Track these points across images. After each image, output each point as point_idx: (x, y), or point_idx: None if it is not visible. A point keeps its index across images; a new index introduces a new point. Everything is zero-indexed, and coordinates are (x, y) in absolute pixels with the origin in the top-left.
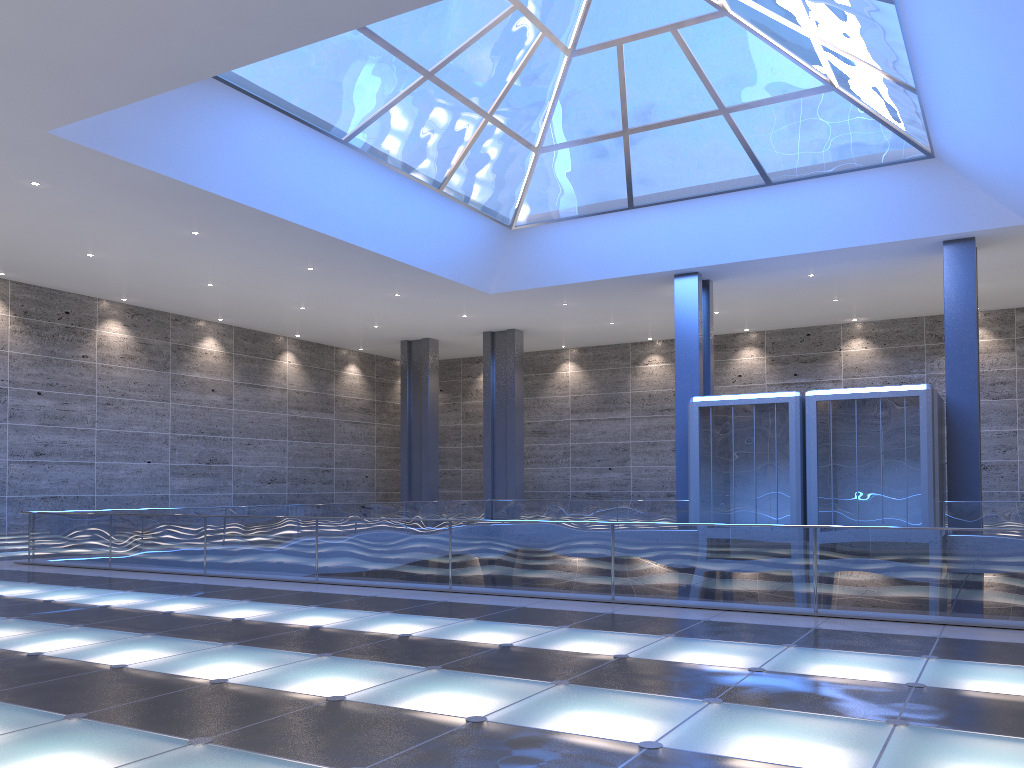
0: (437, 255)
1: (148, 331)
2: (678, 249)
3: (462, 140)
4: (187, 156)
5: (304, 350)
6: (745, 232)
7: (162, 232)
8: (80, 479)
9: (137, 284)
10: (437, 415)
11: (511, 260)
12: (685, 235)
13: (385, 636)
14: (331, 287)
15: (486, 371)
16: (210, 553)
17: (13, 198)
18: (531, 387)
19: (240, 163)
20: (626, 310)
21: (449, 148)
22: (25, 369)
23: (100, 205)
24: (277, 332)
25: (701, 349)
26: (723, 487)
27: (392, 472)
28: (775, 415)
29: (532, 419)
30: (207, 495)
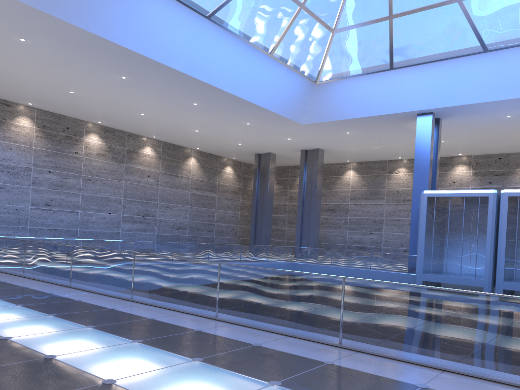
0: (269, 97)
1: (113, 141)
2: (420, 96)
3: (284, 21)
4: (106, 21)
5: (201, 157)
6: (466, 85)
7: (105, 76)
8: (70, 220)
9: (103, 112)
10: (272, 196)
11: (315, 103)
12: (426, 87)
13: (88, 381)
14: (210, 117)
15: (301, 172)
16: (73, 272)
17: (15, 51)
18: (328, 184)
19: (141, 28)
20: (385, 138)
21: (276, 26)
22: (42, 158)
23: (64, 56)
24: (186, 146)
25: (431, 161)
26: (440, 249)
27: (248, 227)
28: (479, 204)
29: (327, 202)
30: (142, 233)
